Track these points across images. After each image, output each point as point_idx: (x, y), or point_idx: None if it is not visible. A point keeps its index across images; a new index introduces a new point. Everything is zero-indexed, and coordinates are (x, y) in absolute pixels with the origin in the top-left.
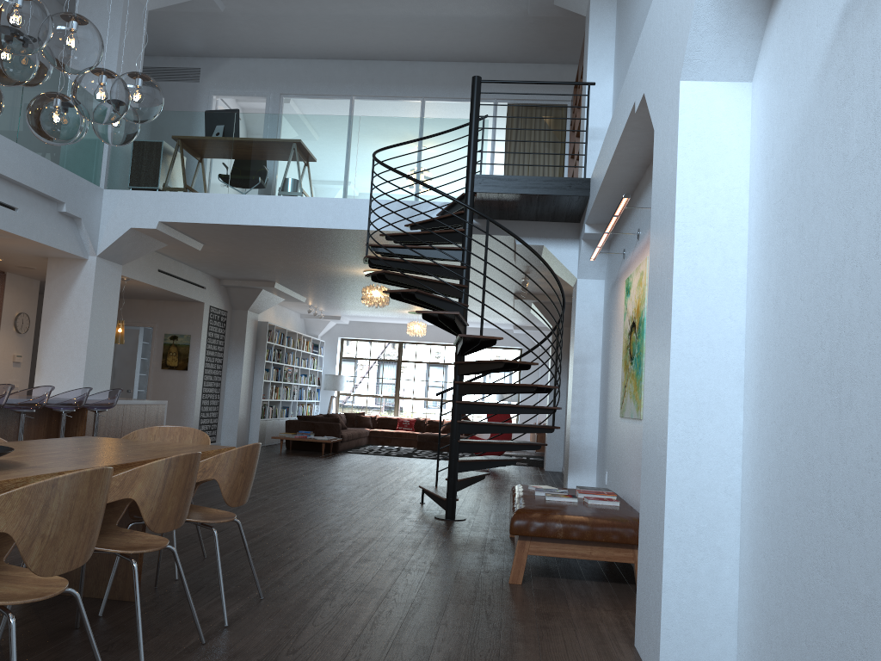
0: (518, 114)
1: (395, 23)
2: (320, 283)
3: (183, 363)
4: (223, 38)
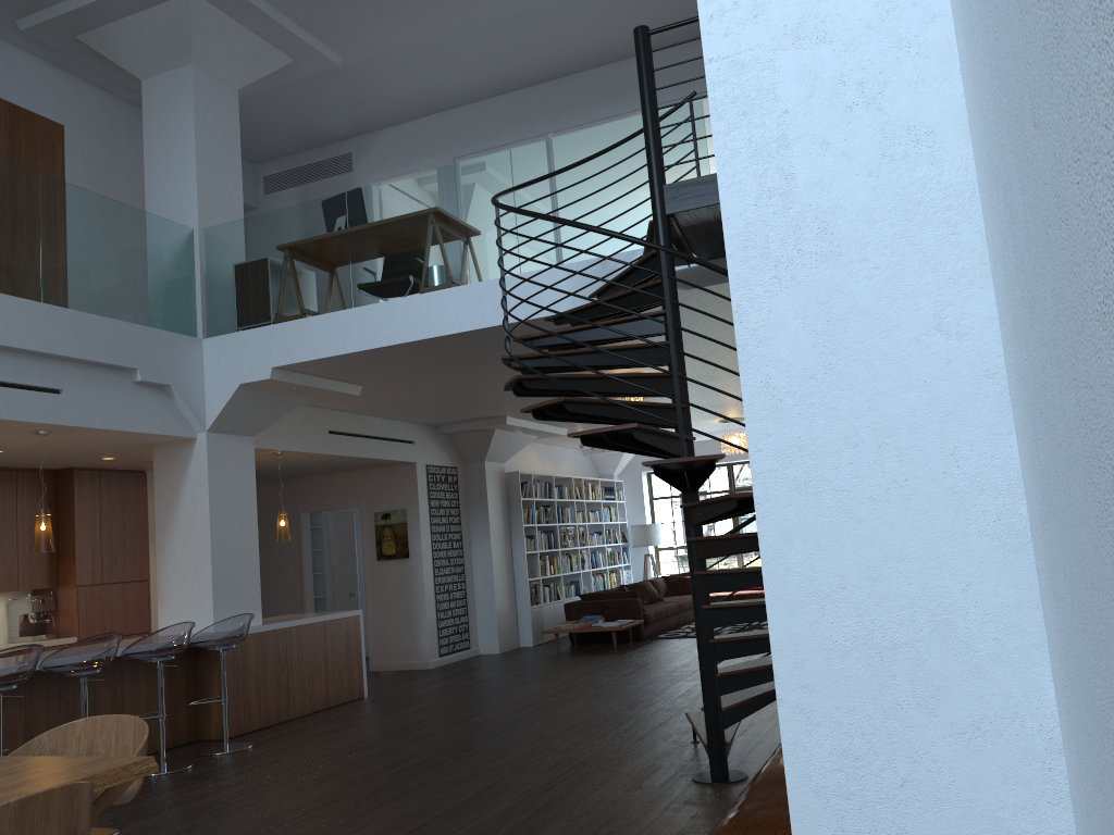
0: None
1: (571, 10)
2: None
3: (402, 549)
4: (362, 103)
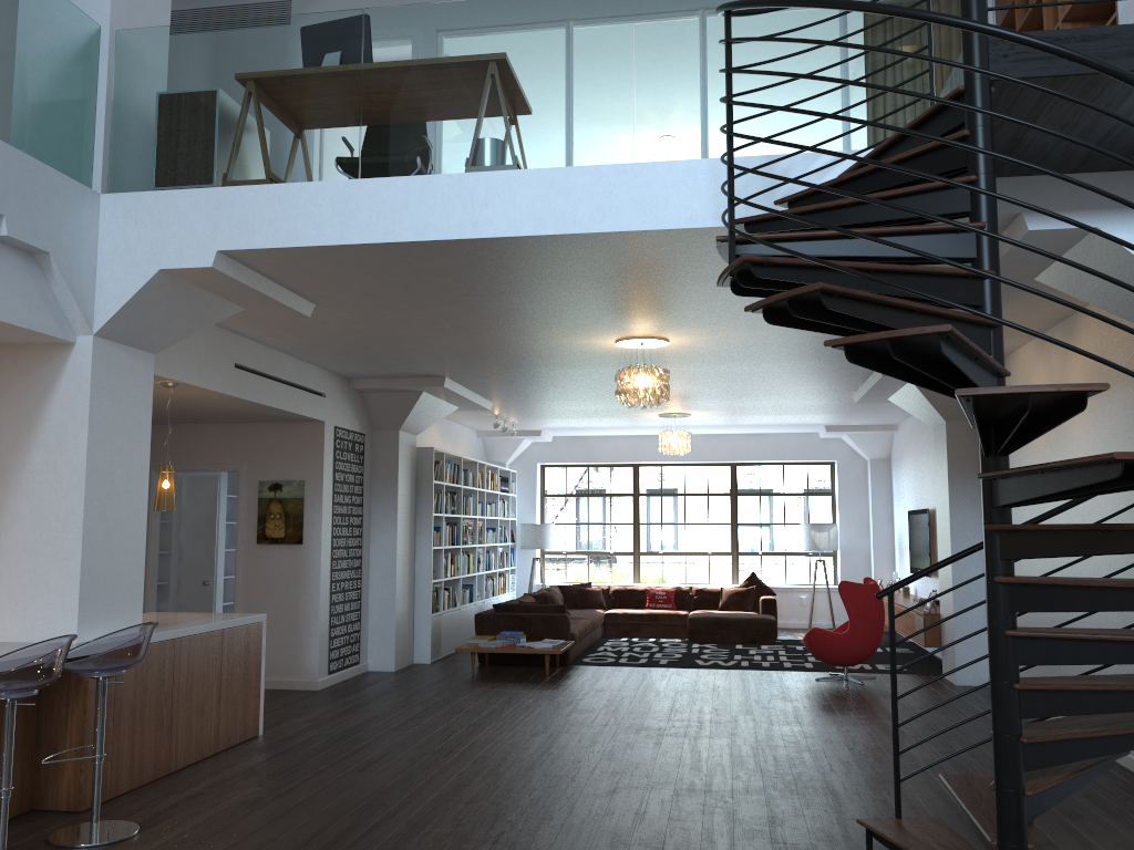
0: None
1: None
2: (525, 373)
3: (295, 532)
4: None
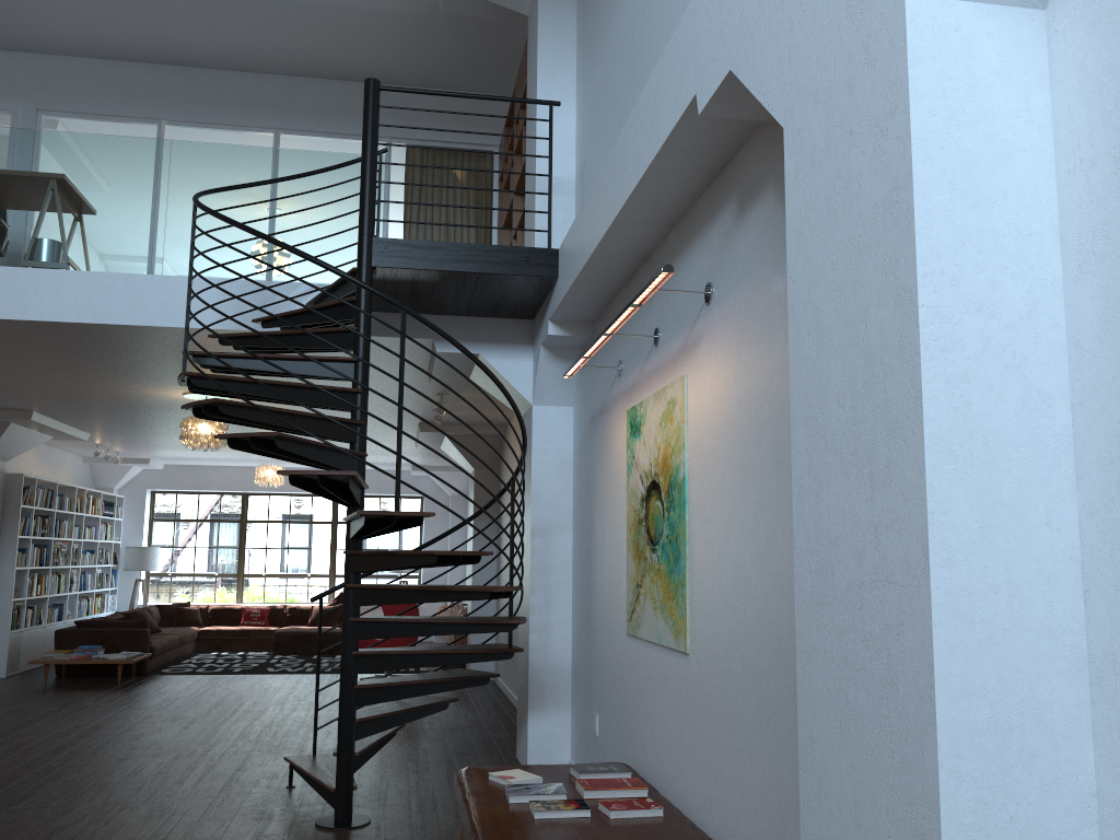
0: (423, 160)
1: (230, 8)
2: (111, 412)
3: None
4: None
